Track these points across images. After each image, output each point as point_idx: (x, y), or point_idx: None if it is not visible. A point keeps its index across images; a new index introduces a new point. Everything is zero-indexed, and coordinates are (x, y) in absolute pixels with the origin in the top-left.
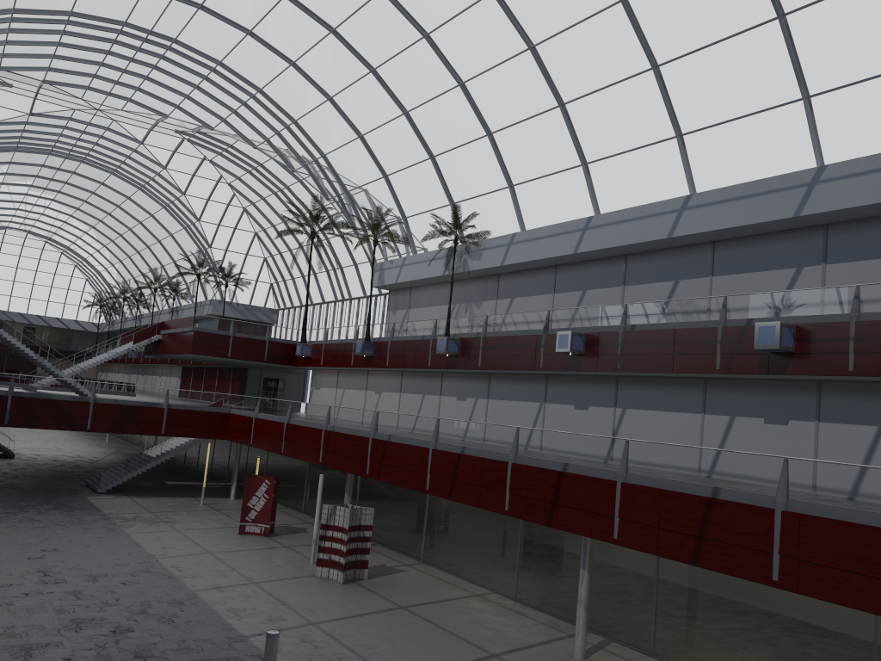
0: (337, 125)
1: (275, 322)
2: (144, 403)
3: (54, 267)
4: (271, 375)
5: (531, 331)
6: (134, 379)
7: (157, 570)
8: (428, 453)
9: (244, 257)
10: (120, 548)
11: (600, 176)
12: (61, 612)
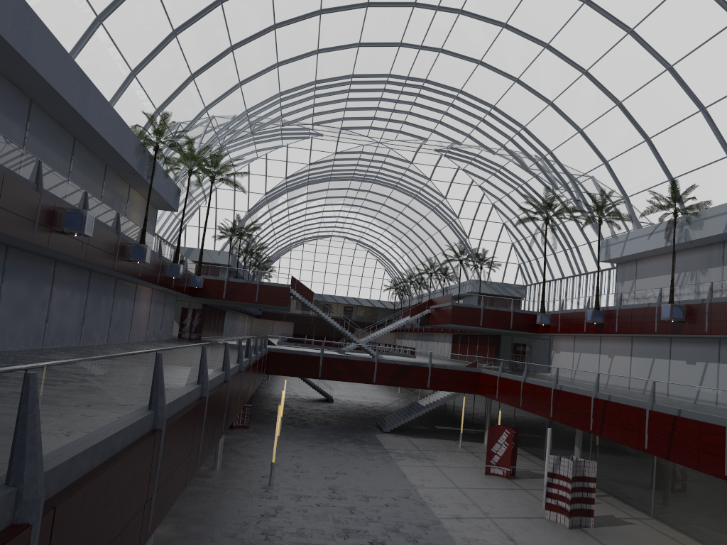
0: (559, 124)
1: (524, 296)
2: (414, 363)
3: (363, 261)
4: (520, 341)
5: None
6: (419, 345)
7: (413, 497)
8: (644, 413)
9: (495, 244)
10: (390, 477)
11: None
12: (337, 522)
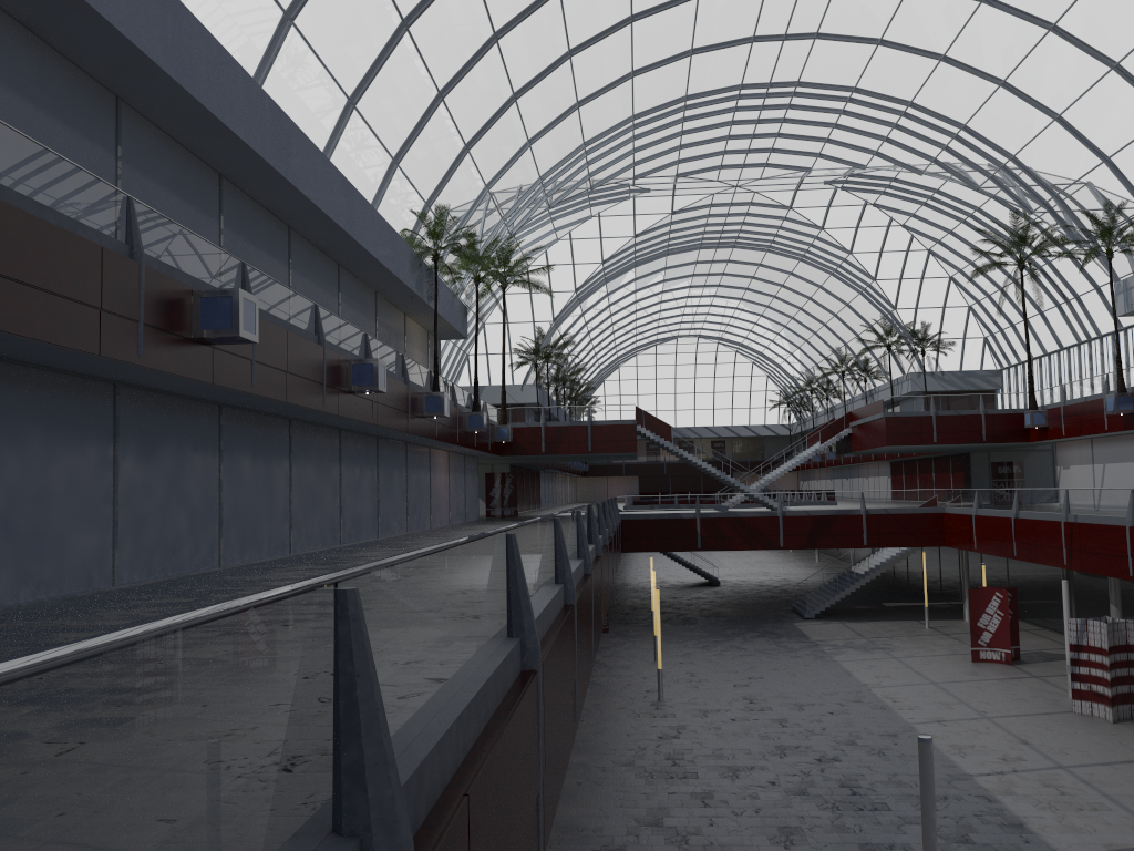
0: (1020, 113)
1: (999, 387)
2: (838, 511)
3: (731, 369)
4: (1003, 458)
5: None
6: (838, 485)
7: (868, 700)
8: None
9: (941, 312)
10: (828, 677)
11: None
12: (766, 738)
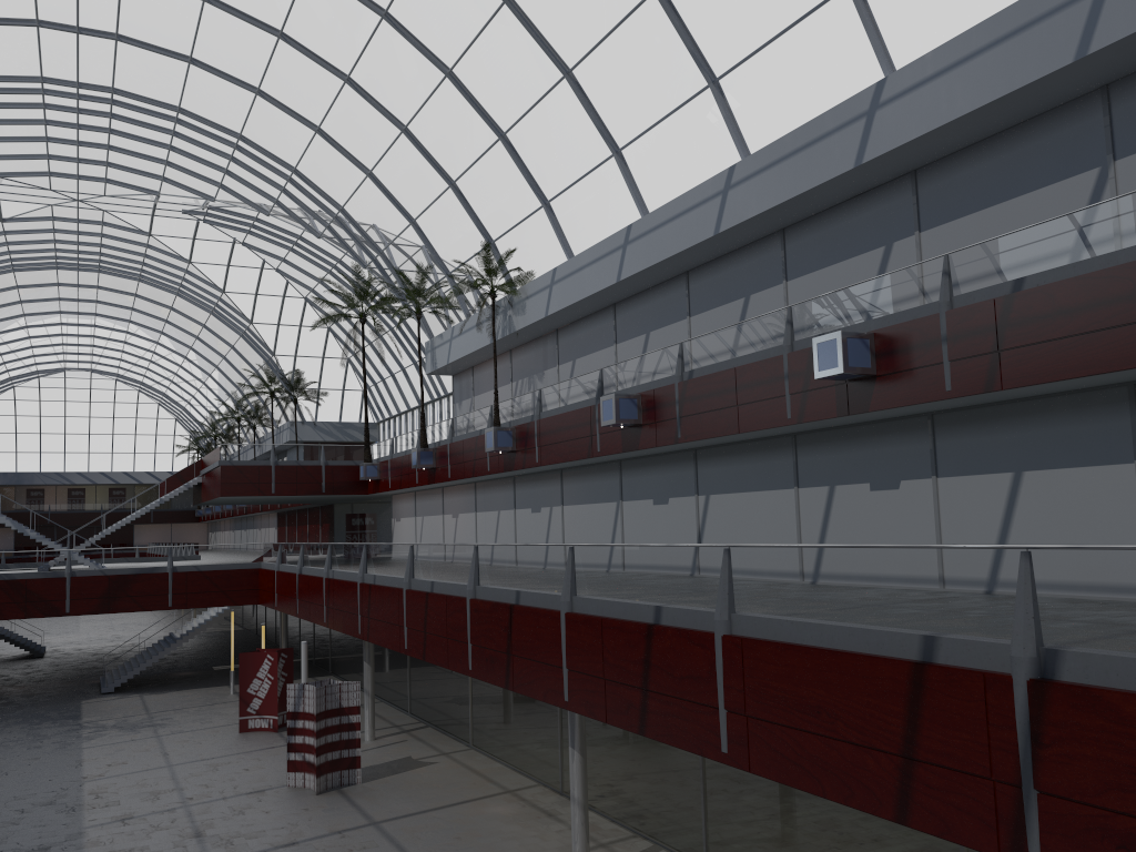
0: (339, 164)
1: (376, 439)
2: (140, 569)
3: (134, 409)
4: (366, 510)
5: (585, 403)
6: (239, 537)
7: (65, 800)
8: (402, 596)
9: (321, 362)
10: (48, 772)
11: (637, 165)
12: None
